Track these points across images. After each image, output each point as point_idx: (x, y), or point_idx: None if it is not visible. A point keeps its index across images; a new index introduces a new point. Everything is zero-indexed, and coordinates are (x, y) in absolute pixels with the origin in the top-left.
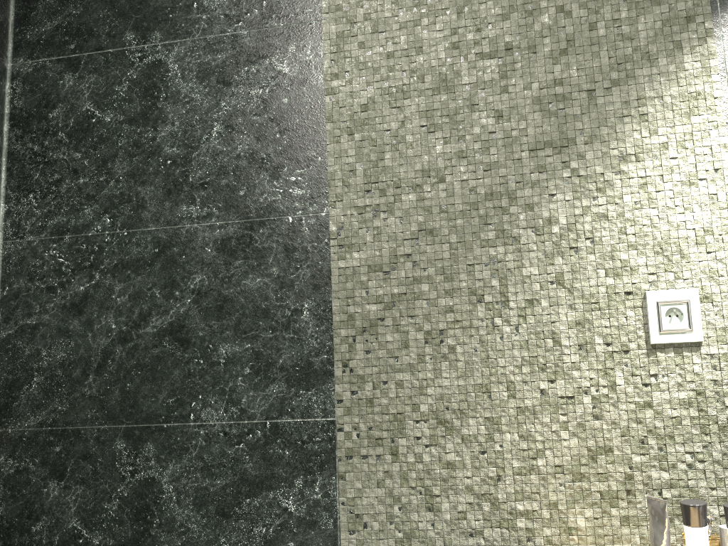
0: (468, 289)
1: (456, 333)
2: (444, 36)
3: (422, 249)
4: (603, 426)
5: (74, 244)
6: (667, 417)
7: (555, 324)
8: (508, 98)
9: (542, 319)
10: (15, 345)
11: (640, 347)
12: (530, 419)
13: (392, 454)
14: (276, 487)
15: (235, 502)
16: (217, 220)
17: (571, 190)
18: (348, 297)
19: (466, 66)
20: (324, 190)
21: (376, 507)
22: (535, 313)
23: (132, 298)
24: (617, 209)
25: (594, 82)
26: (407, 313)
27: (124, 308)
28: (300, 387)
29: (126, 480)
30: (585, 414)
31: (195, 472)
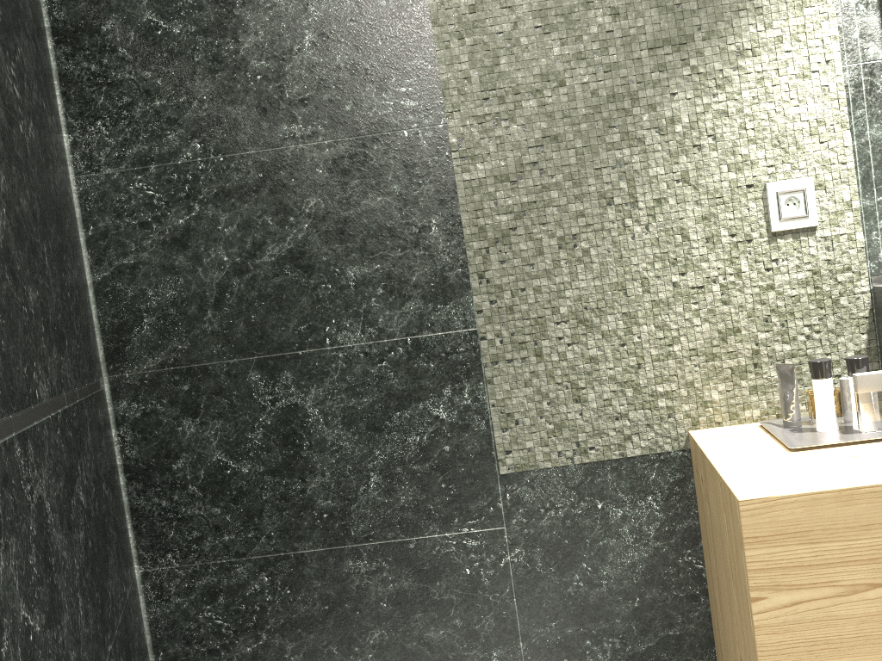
0: (597, 193)
1: (588, 236)
2: None
3: (548, 157)
4: (731, 311)
5: (163, 175)
6: (788, 297)
7: (683, 221)
8: None
9: (670, 217)
10: (114, 288)
11: (761, 235)
12: (664, 310)
13: (537, 356)
14: (425, 398)
15: (385, 417)
16: (324, 138)
17: (691, 89)
18: (476, 210)
19: None
20: (439, 100)
21: (526, 405)
22: (664, 211)
23: (242, 228)
24: (736, 105)
25: None
26: (538, 221)
27: (234, 239)
28: (437, 302)
29: (267, 410)
30: (714, 301)
31: (340, 393)
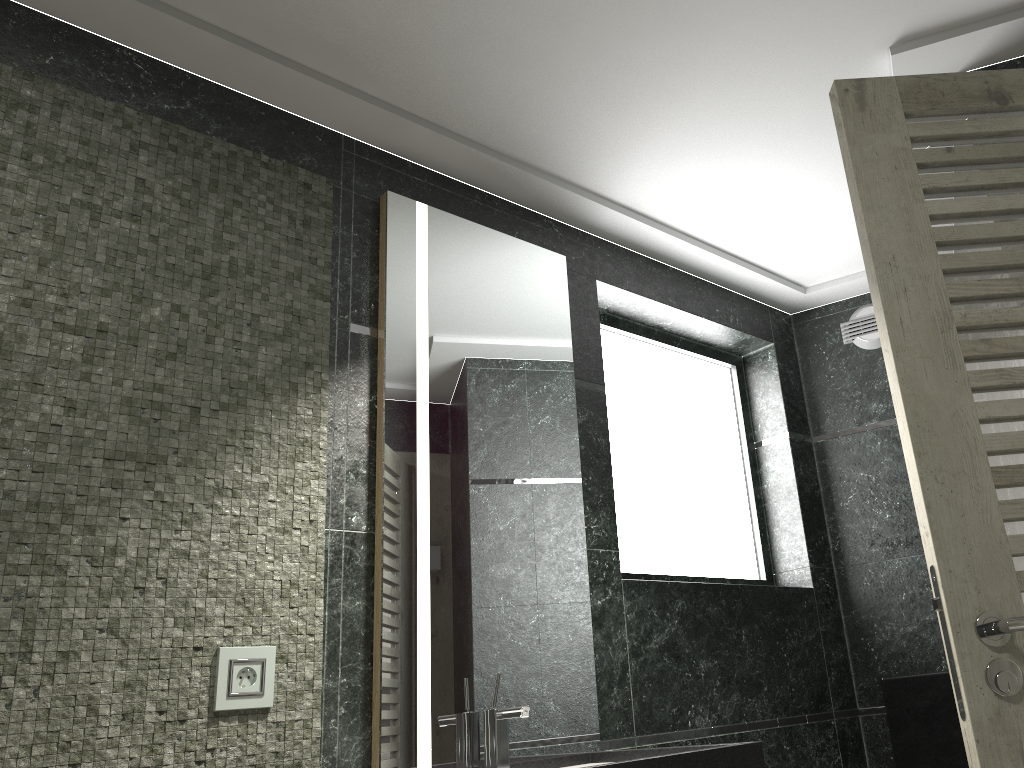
0: None
1: None
2: (12, 286)
3: None
4: None
5: None
6: None
7: (96, 686)
8: (89, 388)
9: (78, 679)
10: None
11: (201, 715)
12: None
13: None
14: None
15: None
16: None
17: (150, 517)
18: None
19: (36, 332)
20: None
21: None
22: (70, 670)
23: None
24: (202, 547)
25: (201, 400)
26: None
27: None
28: None
29: None
30: None
31: None
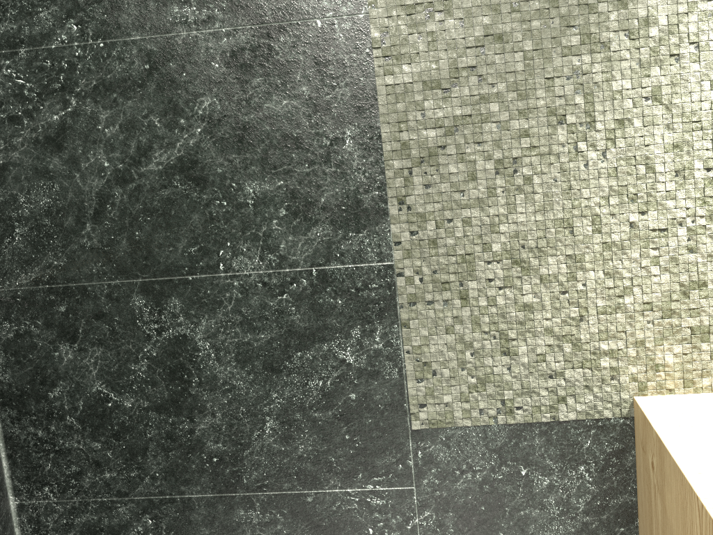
0: (546, 109)
1: (532, 161)
2: None
3: (490, 60)
4: (697, 260)
5: (34, 61)
6: None
7: (649, 148)
8: None
9: (634, 142)
10: None
11: None
12: (617, 255)
13: (462, 299)
14: (330, 339)
15: (285, 357)
16: (222, 25)
17: None
18: (399, 121)
19: None
20: None
21: (446, 355)
22: (626, 135)
23: (125, 129)
24: None
25: None
26: (473, 139)
27: (116, 142)
28: (349, 229)
29: (152, 340)
30: (679, 247)
31: (234, 327)
